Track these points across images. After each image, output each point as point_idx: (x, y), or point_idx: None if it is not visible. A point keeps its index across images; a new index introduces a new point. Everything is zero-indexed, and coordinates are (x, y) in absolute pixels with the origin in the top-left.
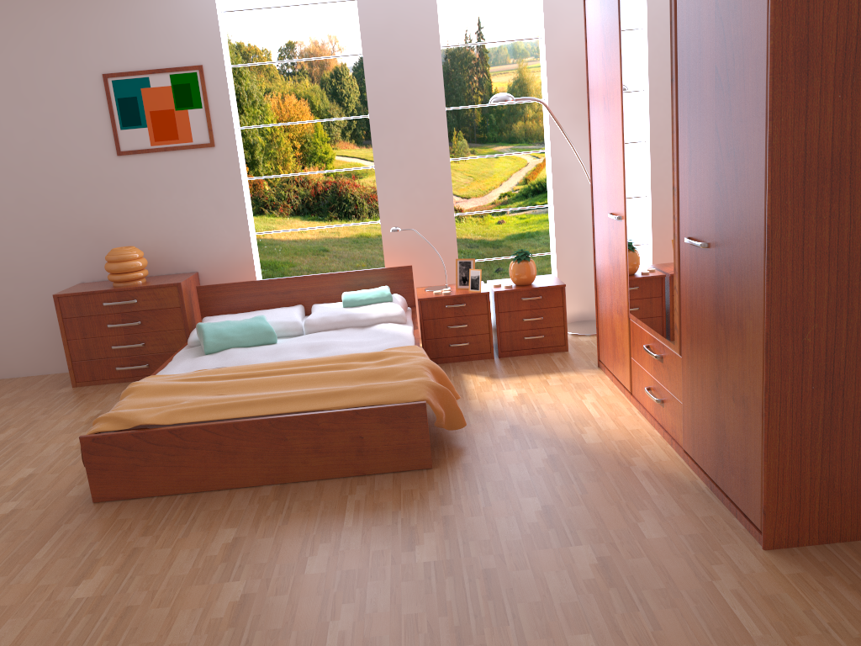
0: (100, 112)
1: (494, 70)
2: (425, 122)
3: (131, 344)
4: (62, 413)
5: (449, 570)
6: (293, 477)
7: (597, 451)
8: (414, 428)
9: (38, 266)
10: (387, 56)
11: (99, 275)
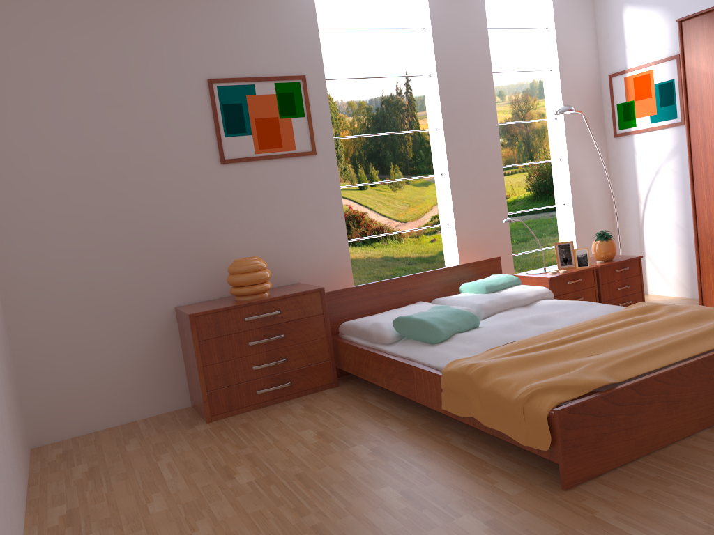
0: (203, 118)
1: (421, 114)
2: (484, 134)
3: (273, 361)
4: (265, 442)
5: None
6: None
7: None
8: None
9: (126, 291)
10: (455, 77)
11: (197, 296)
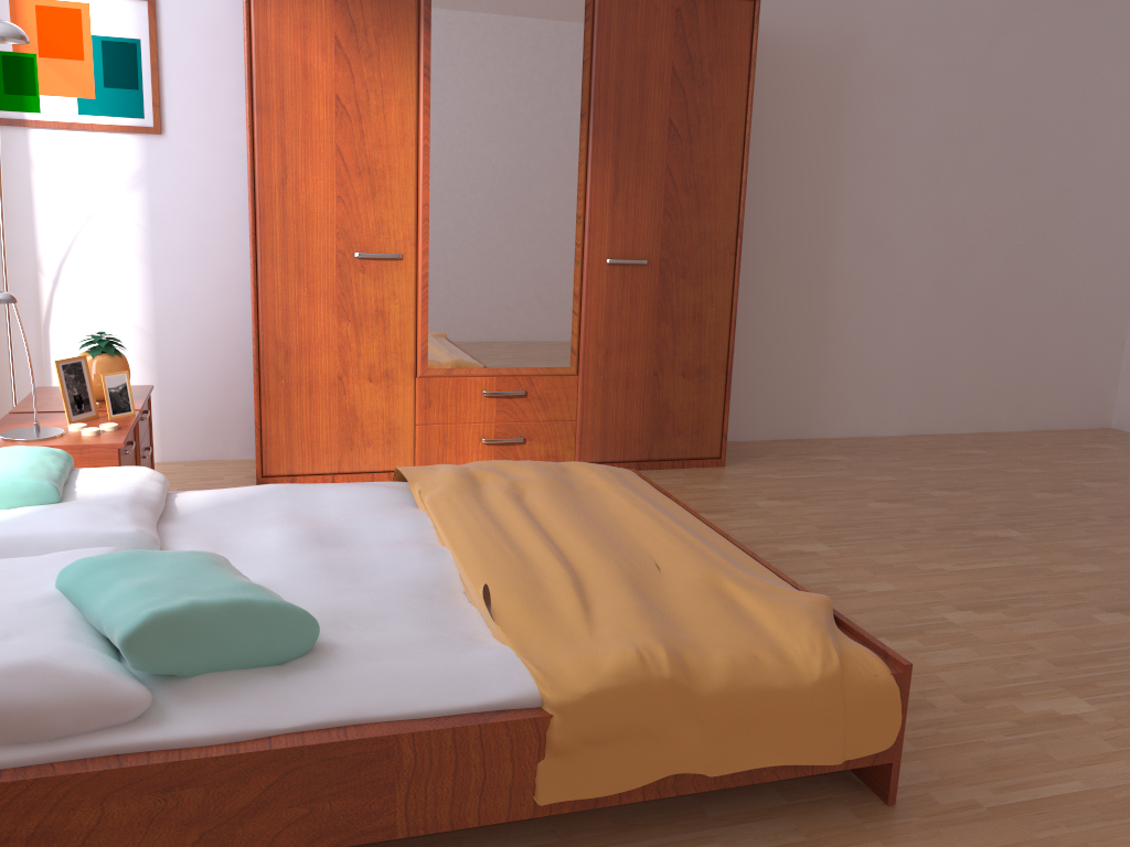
0: None
1: None
2: None
3: None
4: None
5: (832, 538)
6: None
7: None
8: None
9: None
10: None
11: None
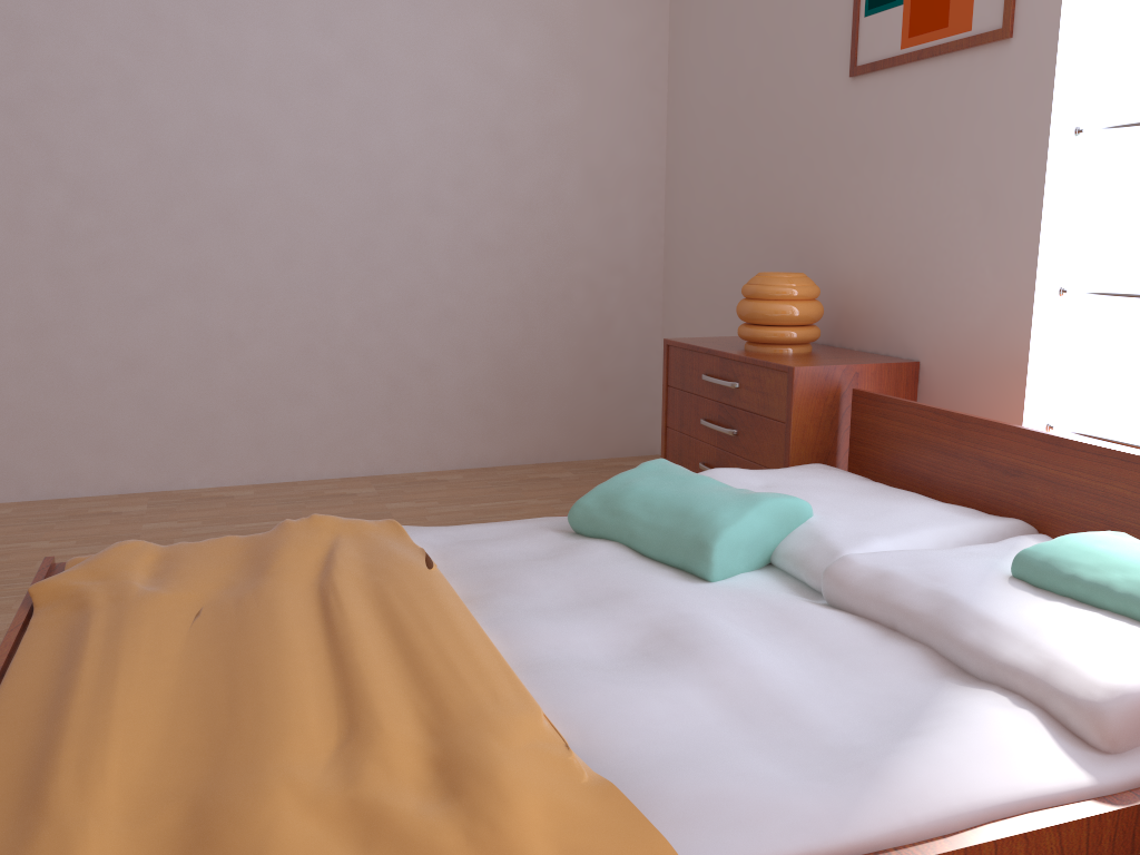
0: None
1: None
2: None
3: None
4: None
5: None
6: None
7: None
8: None
9: (733, 291)
10: None
11: None
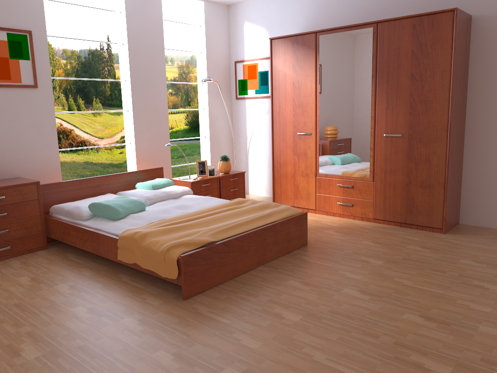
0: None
1: (117, 66)
2: (157, 87)
3: None
4: None
5: (395, 262)
6: (266, 260)
7: (345, 226)
8: (304, 225)
9: None
10: (140, 48)
11: None
